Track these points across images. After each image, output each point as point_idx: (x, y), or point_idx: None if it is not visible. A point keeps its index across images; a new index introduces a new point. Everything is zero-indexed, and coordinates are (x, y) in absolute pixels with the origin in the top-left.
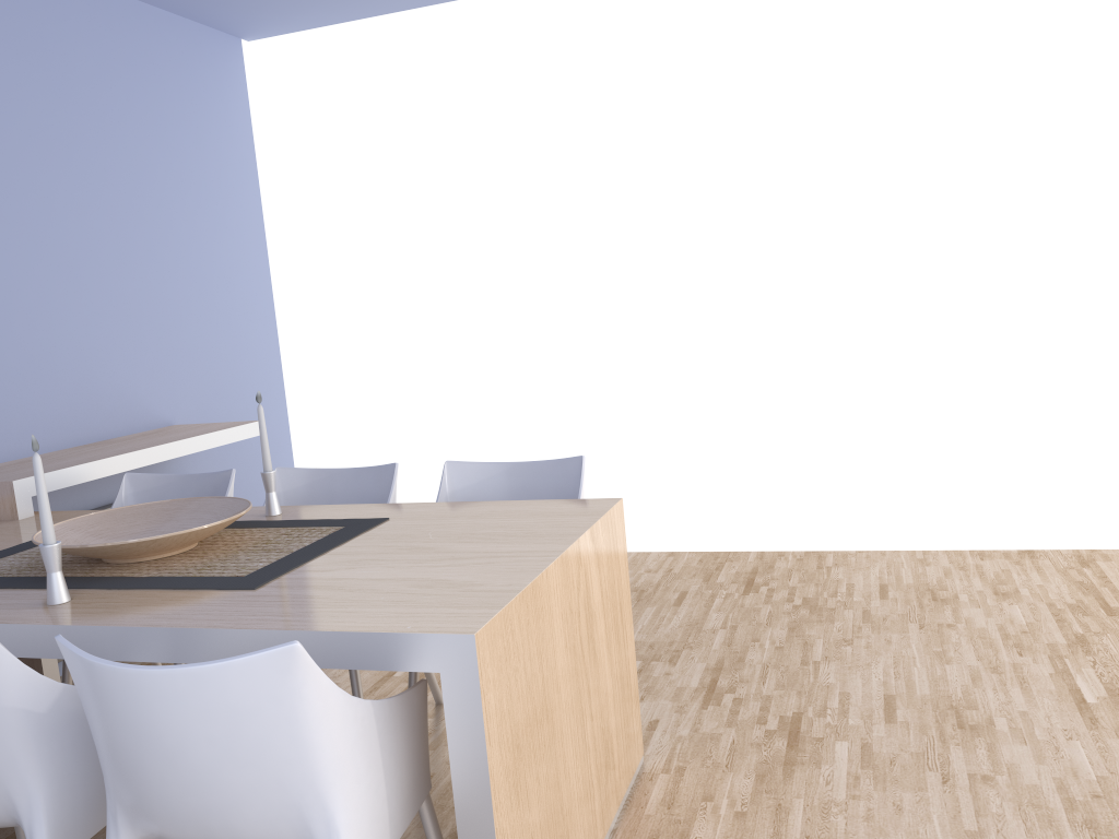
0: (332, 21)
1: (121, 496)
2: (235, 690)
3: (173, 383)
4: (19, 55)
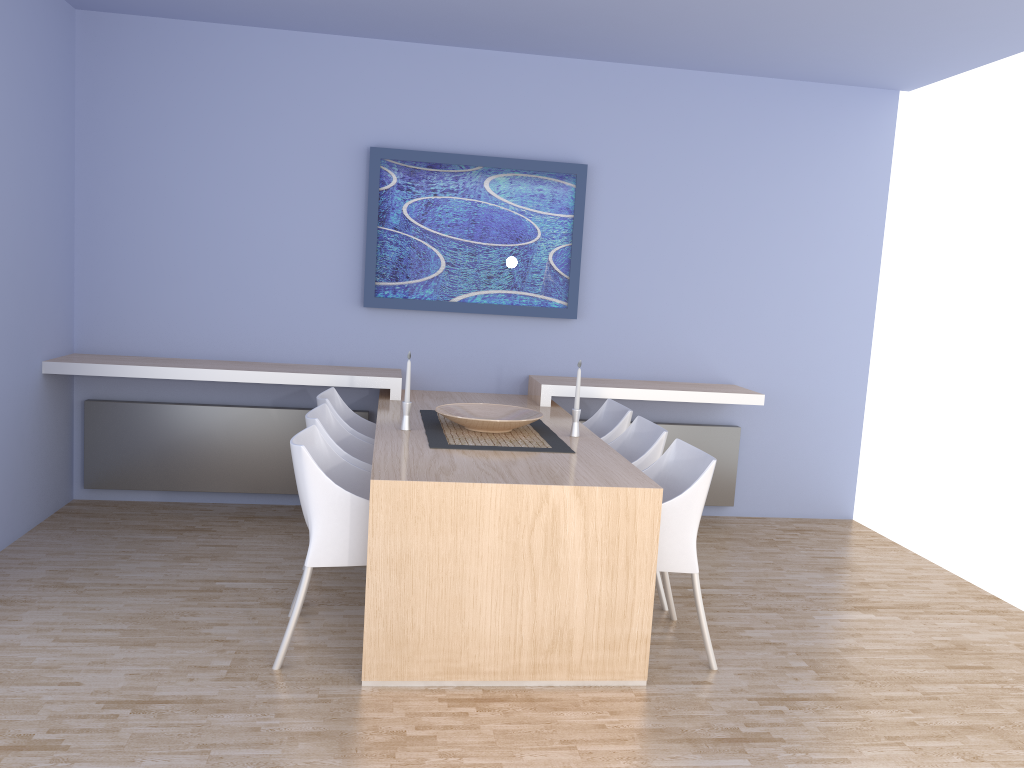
0: (953, 71)
1: (601, 411)
2: (294, 457)
3: (741, 355)
4: (667, 133)
